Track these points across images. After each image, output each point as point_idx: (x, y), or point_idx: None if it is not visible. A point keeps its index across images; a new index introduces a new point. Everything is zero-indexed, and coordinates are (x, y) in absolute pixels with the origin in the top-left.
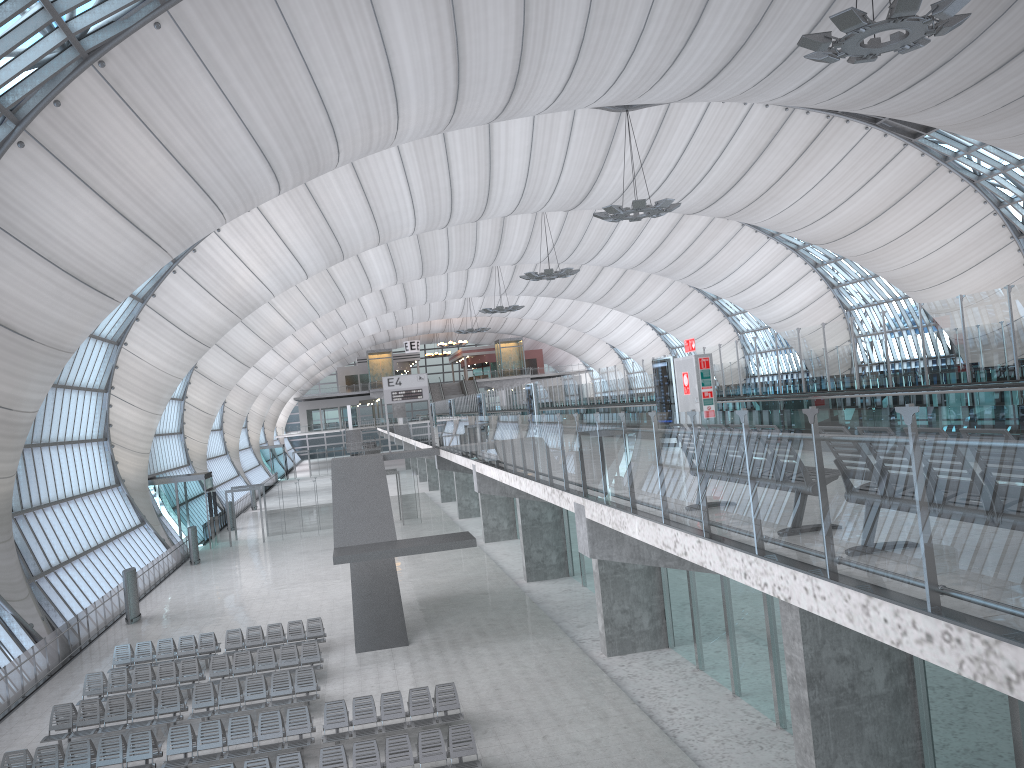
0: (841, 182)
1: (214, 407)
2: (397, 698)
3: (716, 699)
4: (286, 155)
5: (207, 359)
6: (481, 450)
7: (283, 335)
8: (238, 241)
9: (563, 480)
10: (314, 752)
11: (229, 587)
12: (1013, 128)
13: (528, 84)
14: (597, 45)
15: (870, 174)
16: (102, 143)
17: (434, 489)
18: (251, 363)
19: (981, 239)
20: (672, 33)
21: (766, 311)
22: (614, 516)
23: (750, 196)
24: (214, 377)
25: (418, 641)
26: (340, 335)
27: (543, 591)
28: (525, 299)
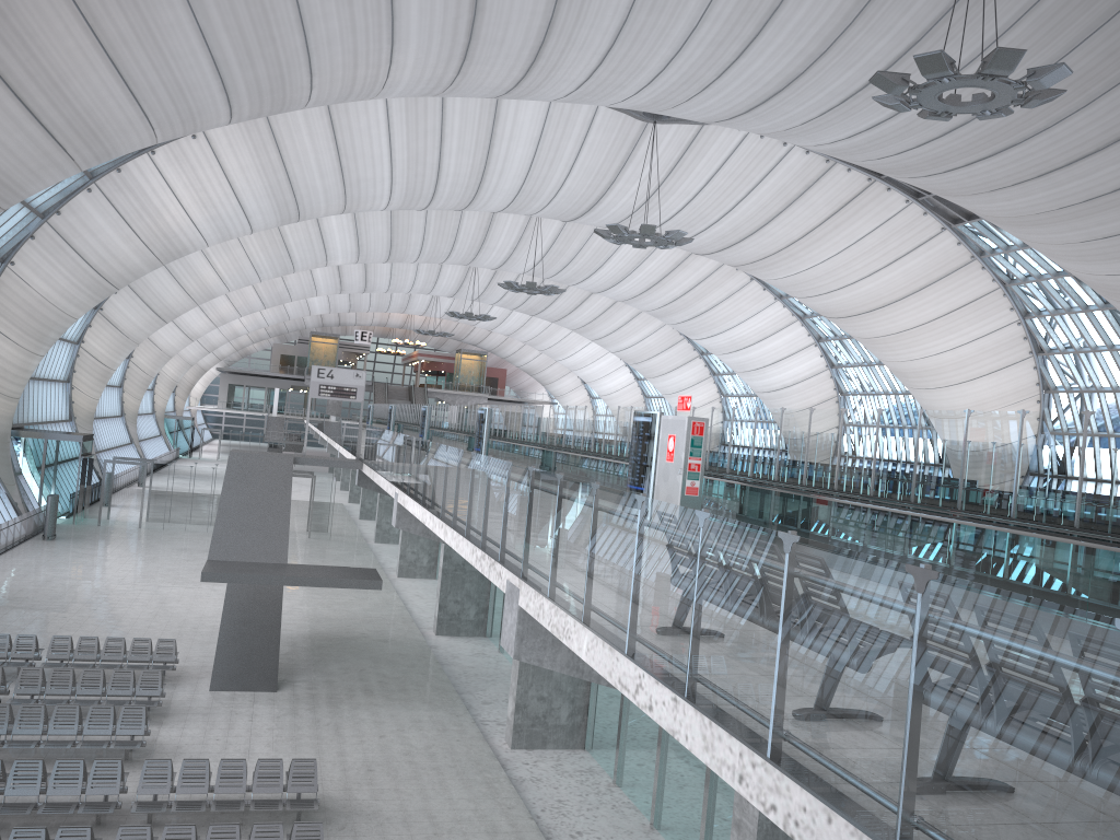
0: (868, 254)
1: (115, 360)
2: (240, 768)
3: (630, 829)
4: (245, 75)
5: (116, 302)
6: (408, 478)
7: (213, 293)
8: (175, 171)
9: (499, 547)
10: (118, 820)
11: (80, 576)
12: (1064, 235)
13: (551, 60)
14: (640, 33)
15: (900, 253)
16: (8, 2)
17: (354, 502)
18: (169, 318)
19: (999, 348)
20: (727, 40)
21: (757, 378)
22: (557, 617)
23: (768, 249)
24: (121, 325)
25: (289, 688)
26: (283, 308)
27: (452, 650)
28: (499, 311)
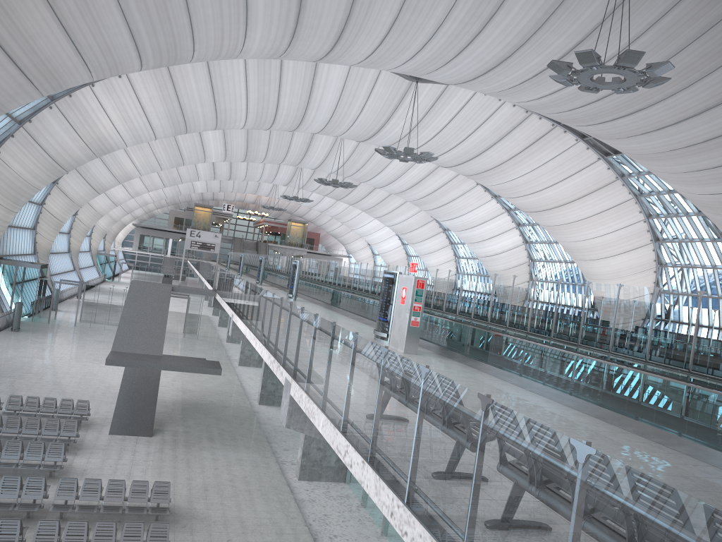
0: (550, 173)
1: (65, 216)
2: (121, 486)
3: (368, 534)
4: (151, 41)
5: (67, 179)
6: (239, 306)
7: (131, 176)
8: (107, 98)
9: (282, 356)
10: (41, 515)
11: (33, 356)
12: (673, 167)
13: (349, 40)
14: (405, 26)
15: (571, 172)
16: None
17: (216, 315)
18: (101, 191)
19: (631, 236)
20: (461, 33)
21: (478, 247)
22: (309, 404)
23: (487, 166)
24: (70, 194)
25: (160, 435)
26: (177, 187)
27: (268, 414)
28: (316, 196)
